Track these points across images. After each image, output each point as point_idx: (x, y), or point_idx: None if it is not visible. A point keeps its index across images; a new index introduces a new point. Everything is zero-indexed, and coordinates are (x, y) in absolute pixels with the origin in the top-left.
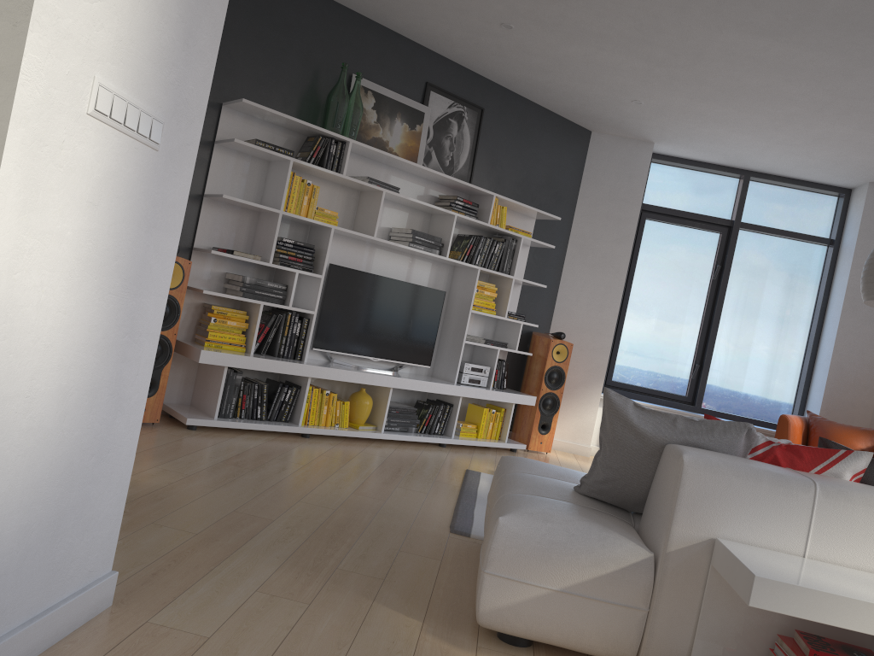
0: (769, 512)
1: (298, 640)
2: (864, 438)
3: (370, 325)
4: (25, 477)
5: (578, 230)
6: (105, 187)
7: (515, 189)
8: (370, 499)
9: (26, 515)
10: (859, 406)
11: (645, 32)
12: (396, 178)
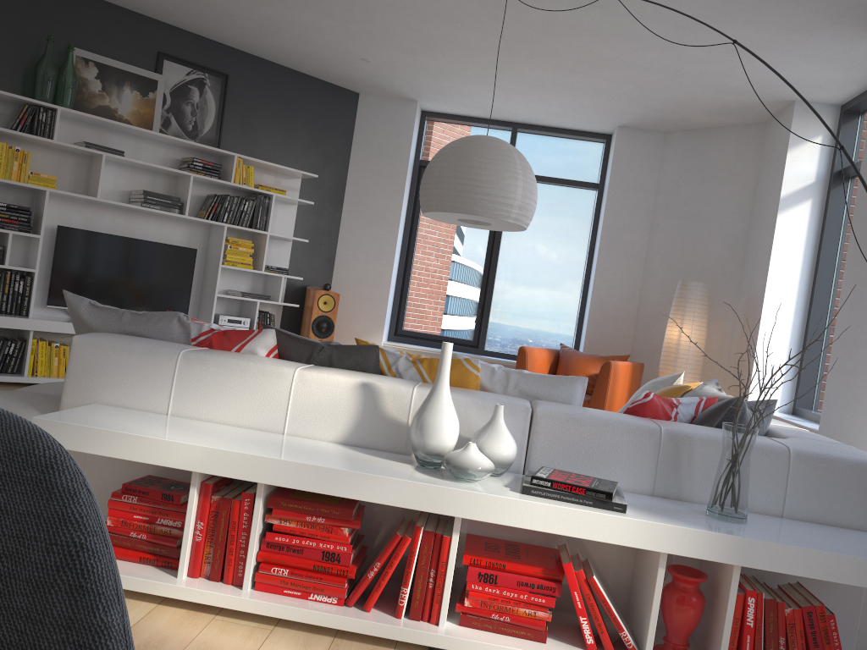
0: (139, 379)
1: None
2: (598, 364)
3: (112, 282)
4: None
5: (352, 187)
6: None
7: (274, 150)
8: None
9: None
10: (619, 337)
11: None
12: (132, 144)
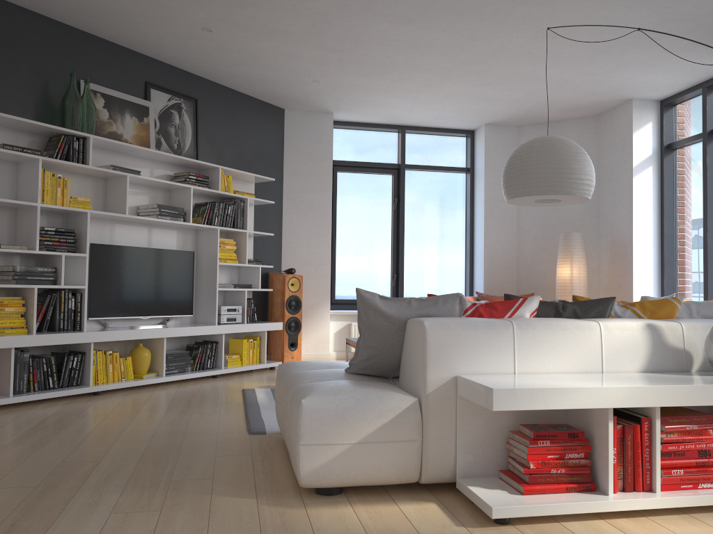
0: (487, 349)
1: None
2: None
3: (136, 289)
4: None
5: (288, 187)
6: None
7: (234, 161)
8: (175, 426)
9: None
10: (507, 282)
11: (318, 27)
12: (135, 164)
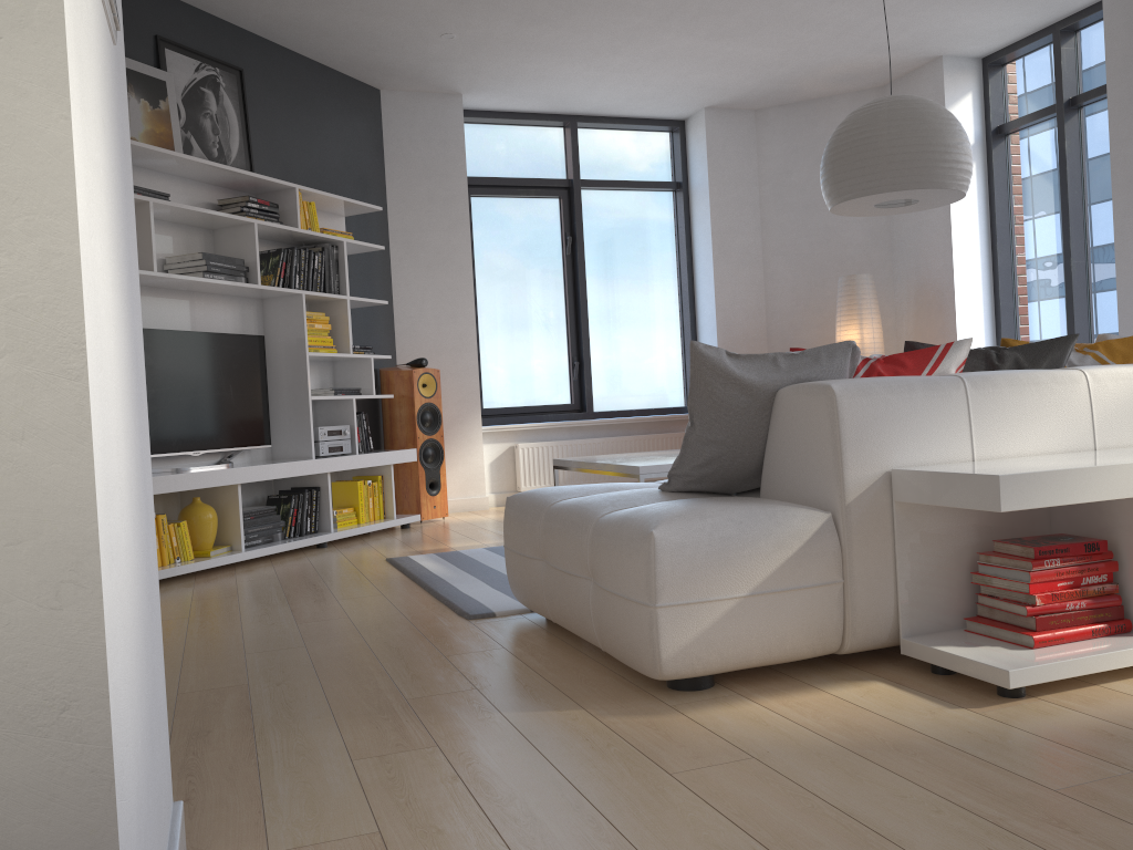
0: (931, 423)
1: (486, 784)
2: None
3: (177, 405)
4: (134, 642)
5: (397, 223)
6: (104, 94)
7: (309, 179)
8: (328, 621)
9: (141, 715)
10: None
11: None
12: (151, 184)
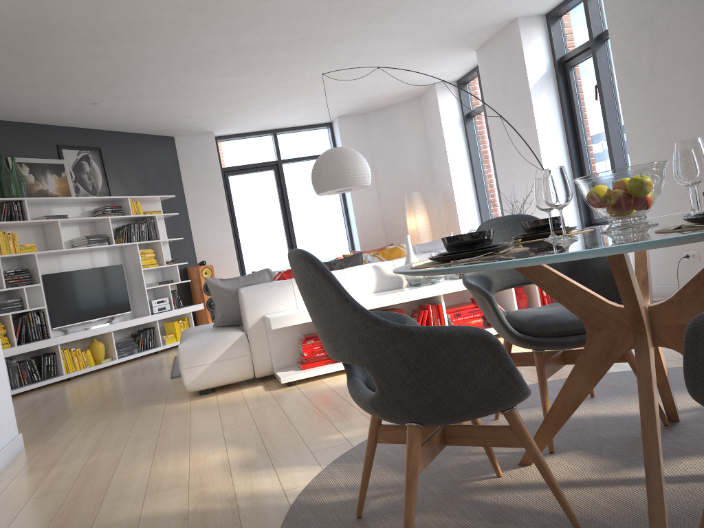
0: (279, 297)
1: (113, 425)
2: None
3: (83, 301)
4: None
5: (190, 197)
6: None
7: (140, 188)
8: (124, 384)
9: None
10: (377, 237)
11: (174, 88)
12: (62, 209)
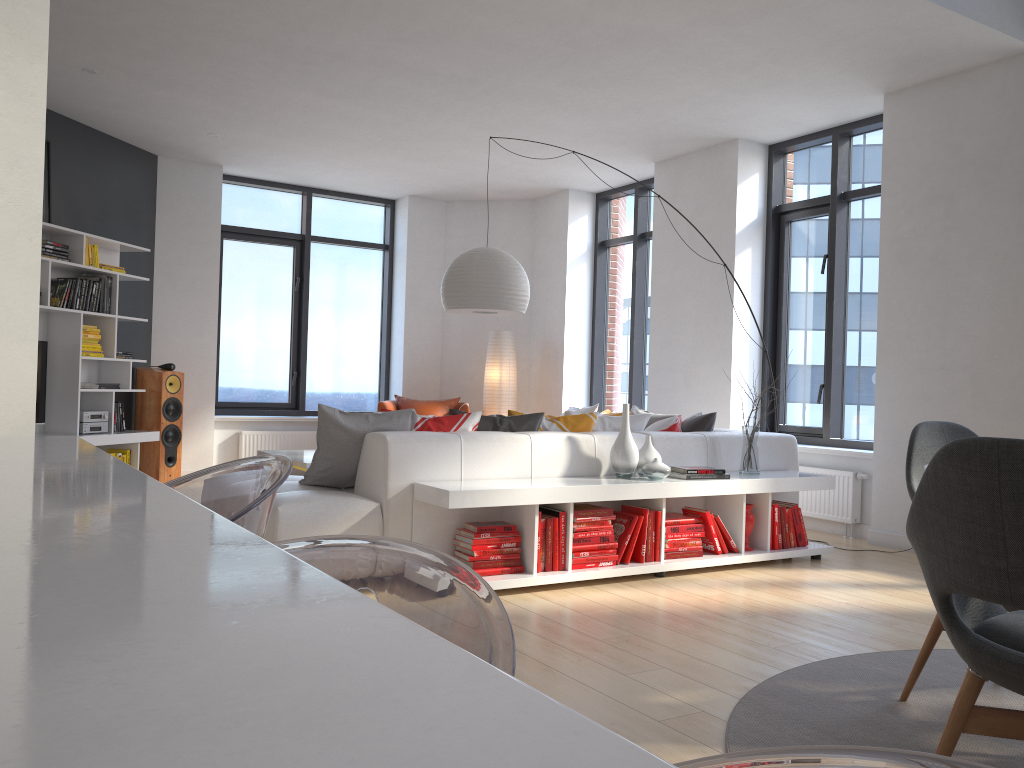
0: (439, 459)
1: None
2: (440, 408)
3: None
4: None
5: (162, 257)
6: None
7: (94, 223)
8: None
9: None
10: (429, 383)
11: (234, 87)
12: None
